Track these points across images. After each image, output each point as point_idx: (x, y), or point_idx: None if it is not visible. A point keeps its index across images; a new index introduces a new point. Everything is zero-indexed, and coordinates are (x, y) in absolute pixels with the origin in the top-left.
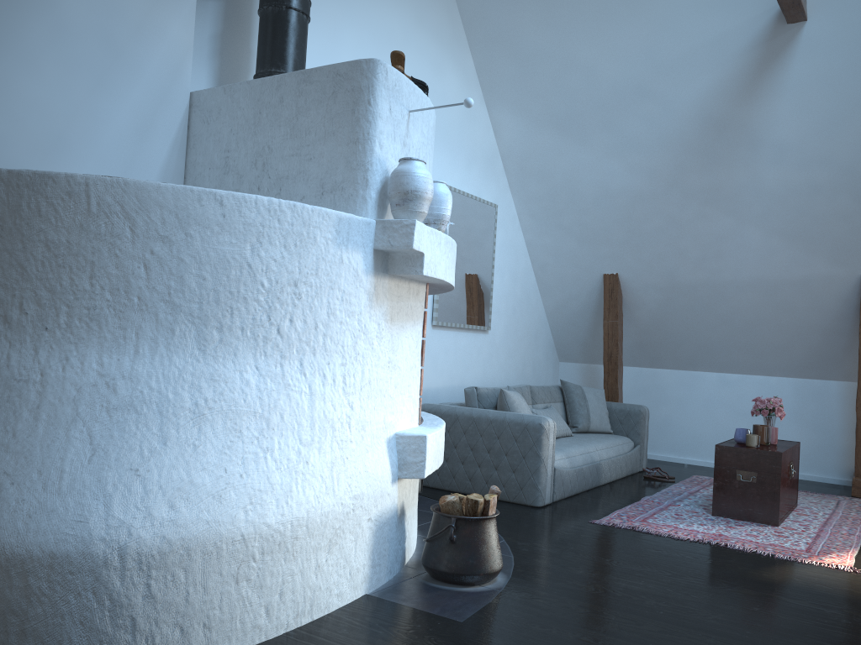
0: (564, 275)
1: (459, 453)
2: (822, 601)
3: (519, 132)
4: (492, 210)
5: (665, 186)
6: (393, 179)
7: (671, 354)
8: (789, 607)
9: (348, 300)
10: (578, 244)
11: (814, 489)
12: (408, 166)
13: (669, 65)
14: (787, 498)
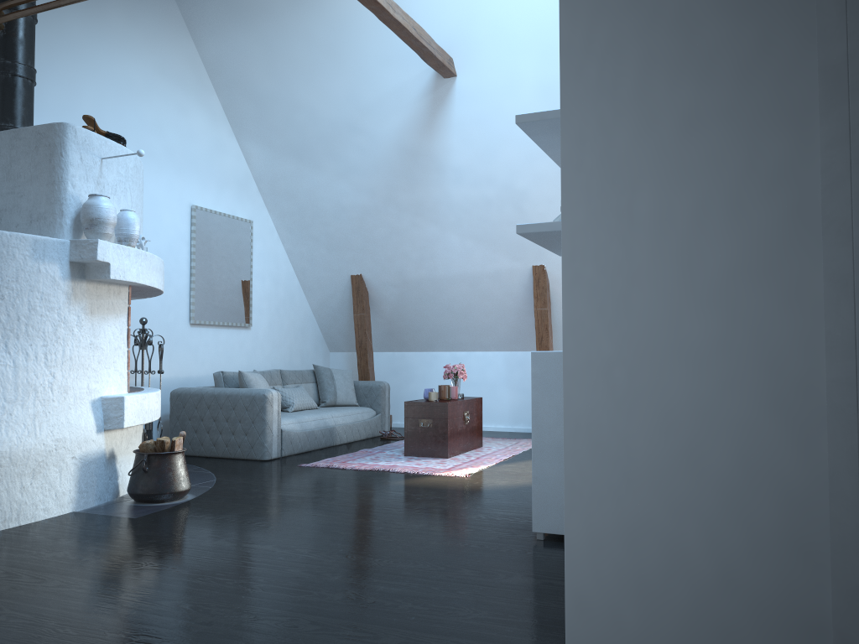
0: (321, 278)
1: (205, 424)
2: (418, 491)
3: (265, 159)
4: (247, 225)
5: (384, 202)
6: (82, 210)
7: (413, 339)
8: (389, 495)
9: (47, 299)
10: (327, 251)
11: (513, 436)
12: (93, 200)
13: (369, 107)
14: (462, 438)
